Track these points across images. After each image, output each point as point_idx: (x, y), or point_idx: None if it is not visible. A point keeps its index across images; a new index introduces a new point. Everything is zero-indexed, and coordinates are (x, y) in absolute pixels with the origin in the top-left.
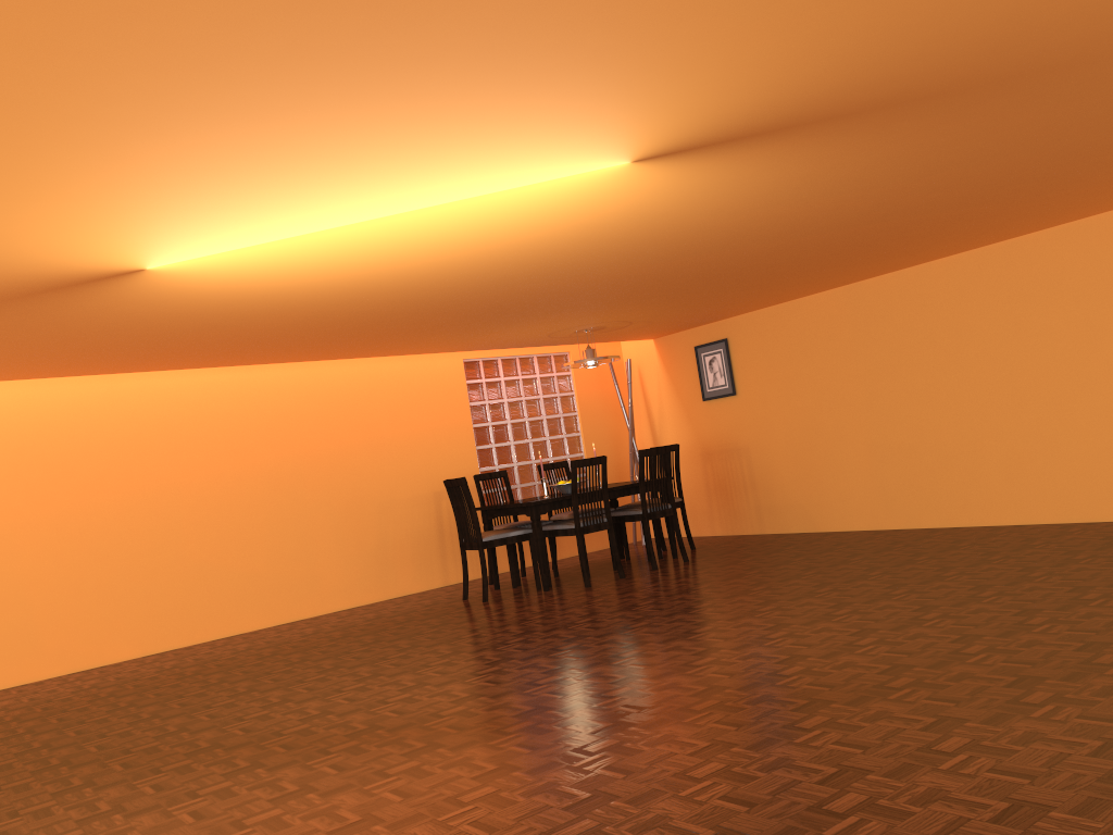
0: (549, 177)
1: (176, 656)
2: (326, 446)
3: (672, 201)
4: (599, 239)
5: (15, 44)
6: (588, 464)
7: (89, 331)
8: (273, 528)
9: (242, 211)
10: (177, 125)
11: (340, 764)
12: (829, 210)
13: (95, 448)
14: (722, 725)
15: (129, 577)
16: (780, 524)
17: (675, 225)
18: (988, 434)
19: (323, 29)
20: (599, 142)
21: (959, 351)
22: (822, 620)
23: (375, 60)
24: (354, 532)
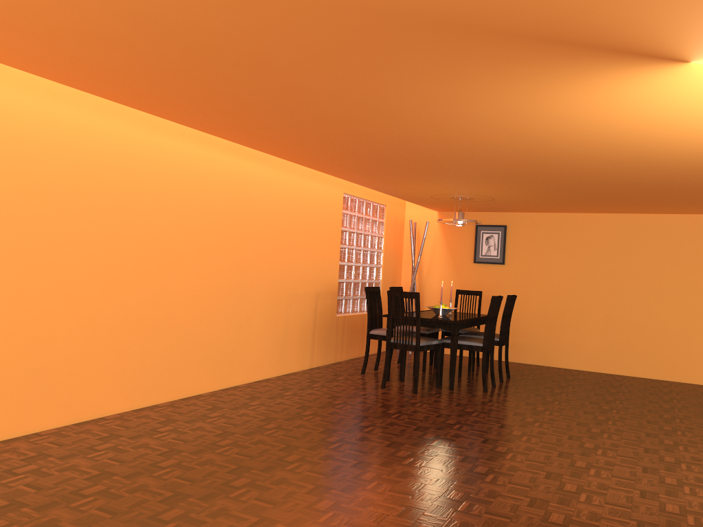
0: None
1: (184, 415)
2: (270, 239)
3: None
4: None
5: None
6: (498, 301)
7: (384, 91)
8: (231, 303)
9: None
10: None
11: None
12: None
13: (129, 195)
14: None
15: (133, 330)
16: (519, 356)
17: None
18: (700, 327)
19: None
20: None
21: (692, 273)
22: None
23: None
24: (273, 315)
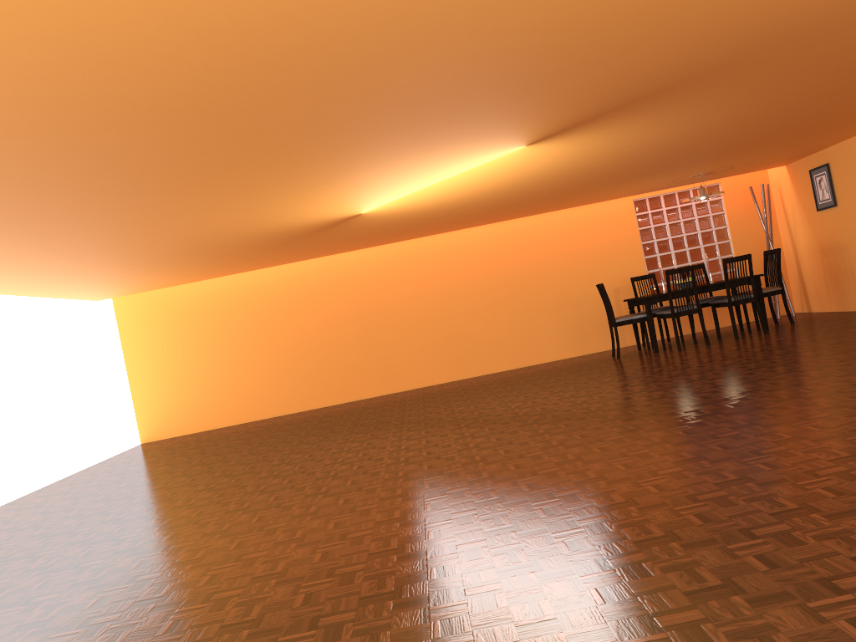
0: (492, 158)
1: (456, 383)
2: (540, 265)
3: (592, 143)
4: (585, 159)
5: (234, 192)
6: (678, 272)
7: (373, 230)
8: (511, 314)
9: (369, 195)
10: (306, 189)
11: (429, 431)
12: (732, 116)
13: (414, 276)
14: (563, 425)
15: (436, 342)
16: None
17: (623, 145)
18: None
19: (314, 167)
20: (491, 148)
21: None
22: (723, 377)
23: (344, 165)
24: (560, 315)
